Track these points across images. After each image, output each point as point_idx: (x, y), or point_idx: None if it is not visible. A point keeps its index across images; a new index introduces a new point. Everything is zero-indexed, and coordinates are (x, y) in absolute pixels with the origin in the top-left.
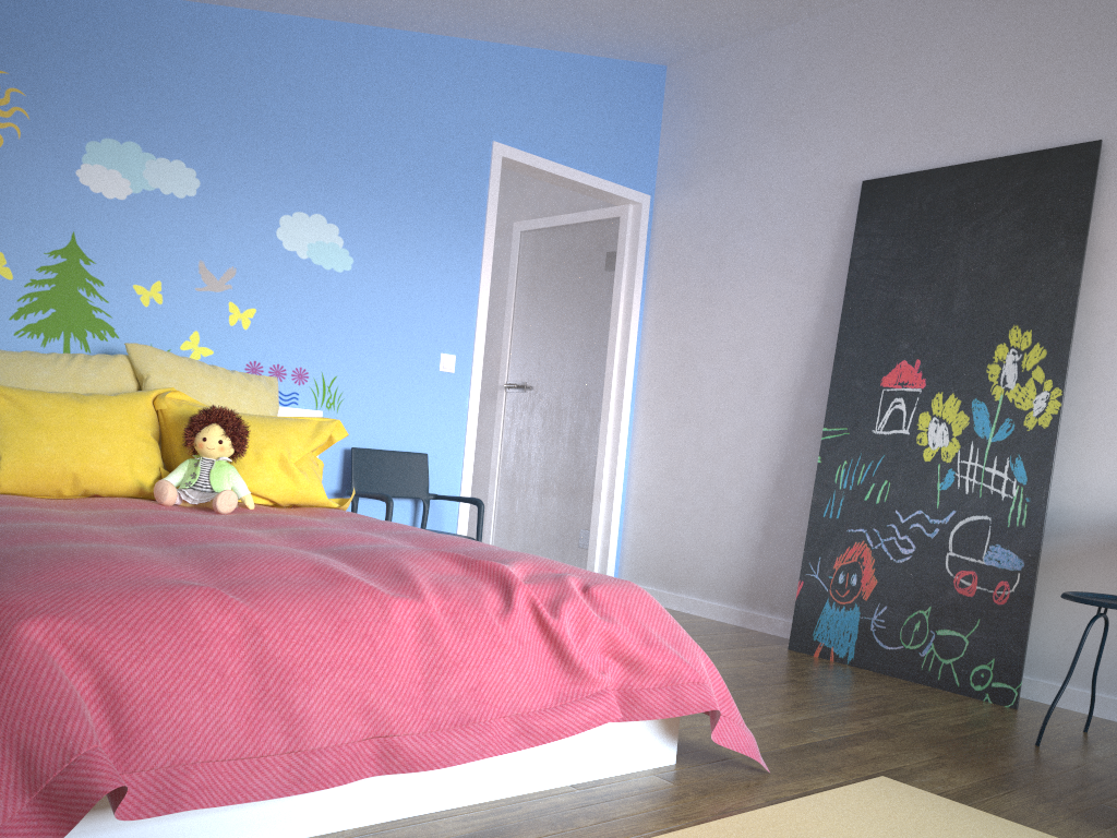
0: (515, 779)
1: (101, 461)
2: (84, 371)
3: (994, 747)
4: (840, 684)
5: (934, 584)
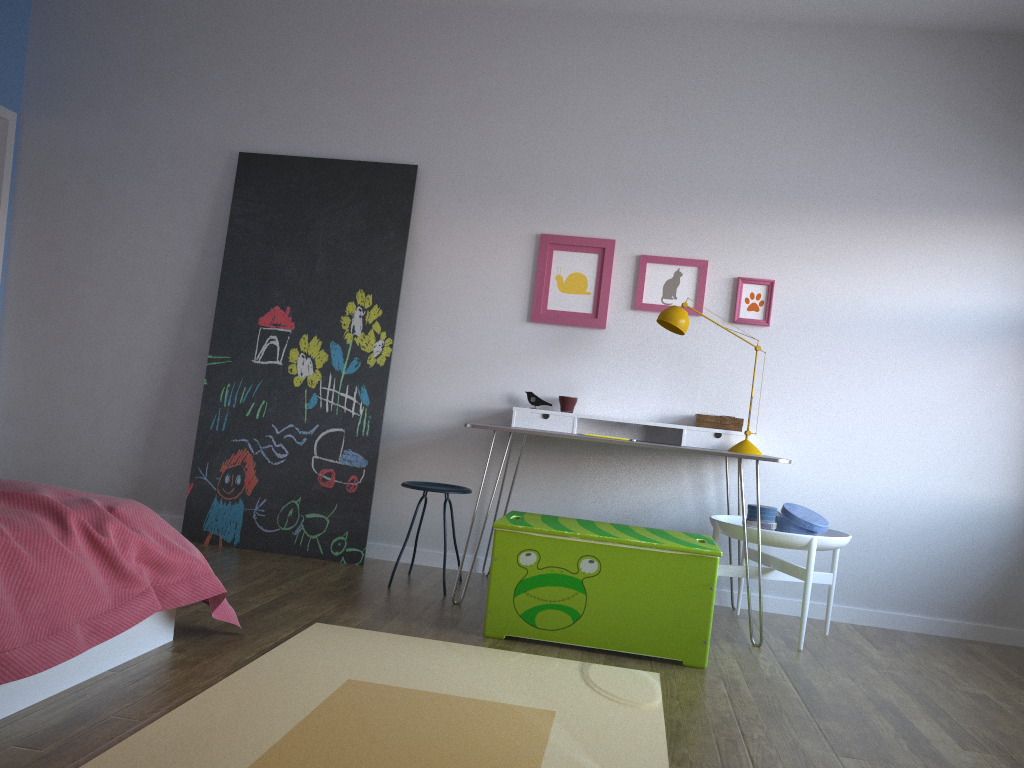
0: (72, 673)
1: None
2: None
3: (367, 592)
4: (241, 563)
5: (303, 480)
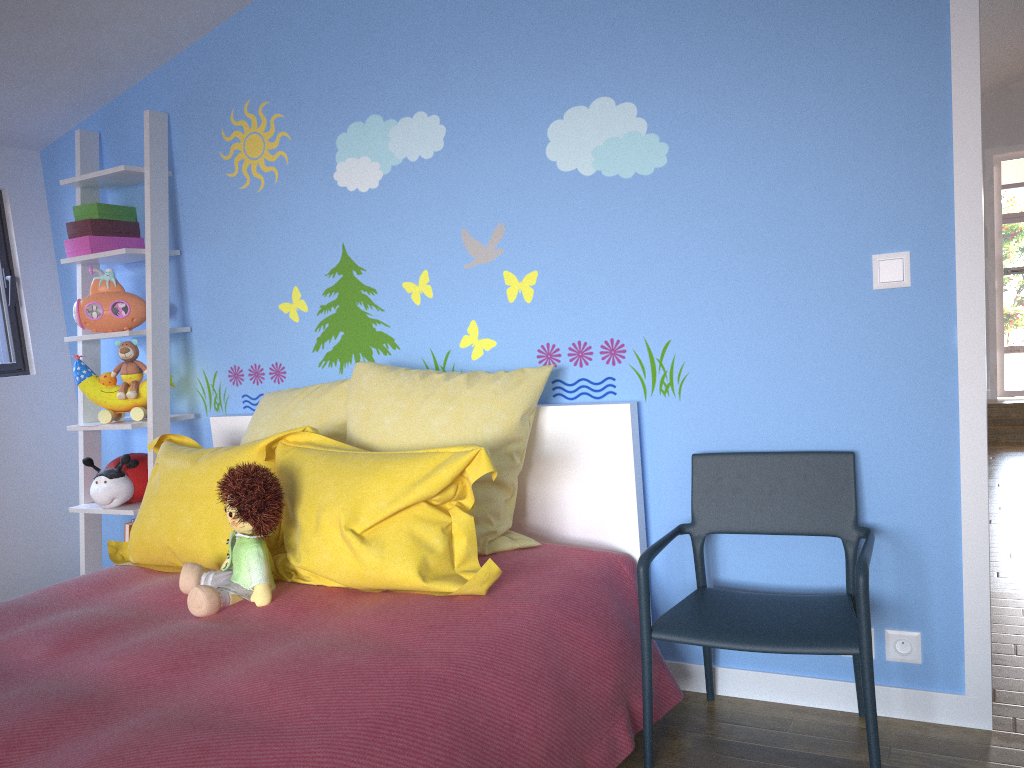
0: None
1: (185, 532)
2: (296, 408)
3: None
4: None
5: None
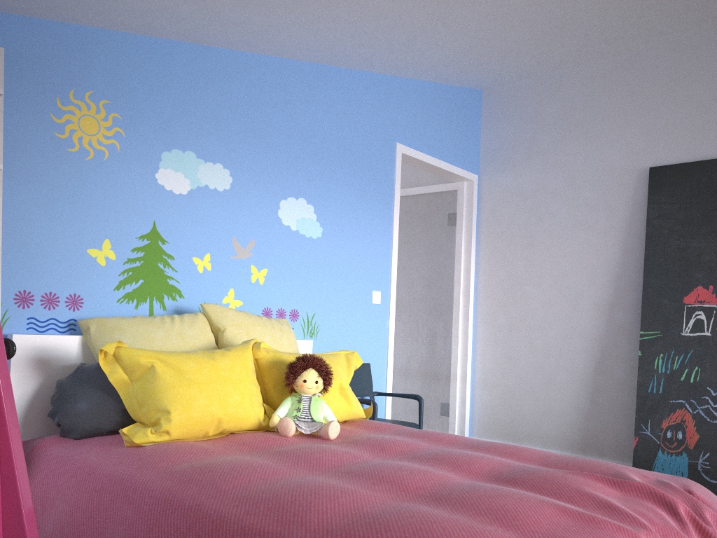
0: None
1: (235, 405)
2: (184, 329)
3: None
4: None
5: None
